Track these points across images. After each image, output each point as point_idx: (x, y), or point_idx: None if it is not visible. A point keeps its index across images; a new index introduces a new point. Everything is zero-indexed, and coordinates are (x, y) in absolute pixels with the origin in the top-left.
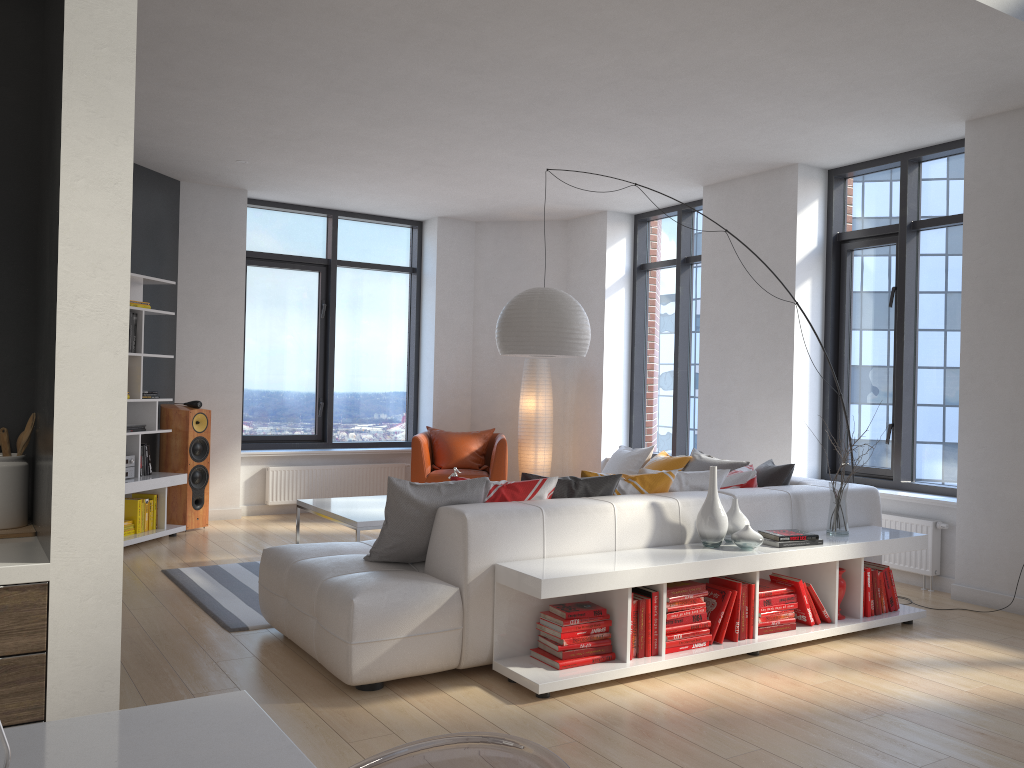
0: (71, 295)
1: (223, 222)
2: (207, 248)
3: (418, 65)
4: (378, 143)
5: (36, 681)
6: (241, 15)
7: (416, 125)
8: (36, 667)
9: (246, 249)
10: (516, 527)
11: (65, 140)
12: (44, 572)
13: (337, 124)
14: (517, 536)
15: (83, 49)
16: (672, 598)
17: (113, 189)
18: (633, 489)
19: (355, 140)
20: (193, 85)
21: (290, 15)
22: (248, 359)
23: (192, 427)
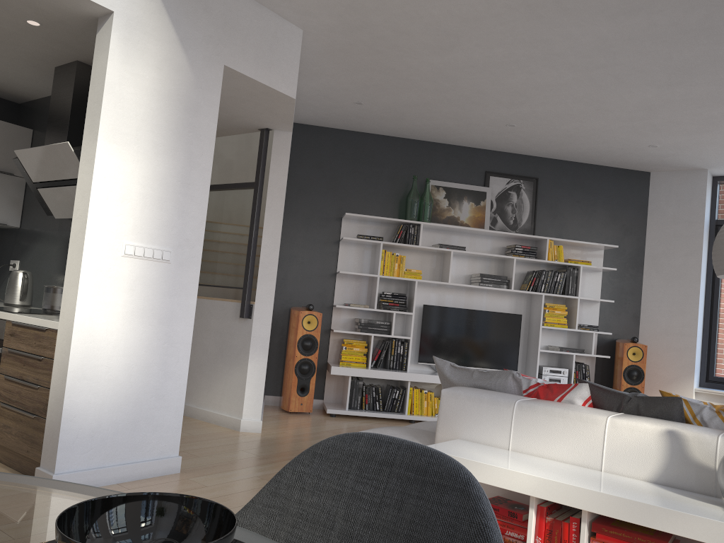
0: (76, 209)
1: (684, 198)
2: (669, 220)
3: (588, 27)
4: (709, 99)
5: (50, 371)
6: (445, 48)
7: (700, 73)
8: (51, 365)
9: (723, 218)
10: (483, 412)
11: (82, 146)
12: (57, 325)
13: (645, 95)
14: (483, 421)
15: (91, 106)
16: (601, 536)
17: (90, 162)
18: (721, 424)
19: (686, 103)
20: (516, 101)
21: (460, 35)
22: (723, 311)
23: (626, 356)
